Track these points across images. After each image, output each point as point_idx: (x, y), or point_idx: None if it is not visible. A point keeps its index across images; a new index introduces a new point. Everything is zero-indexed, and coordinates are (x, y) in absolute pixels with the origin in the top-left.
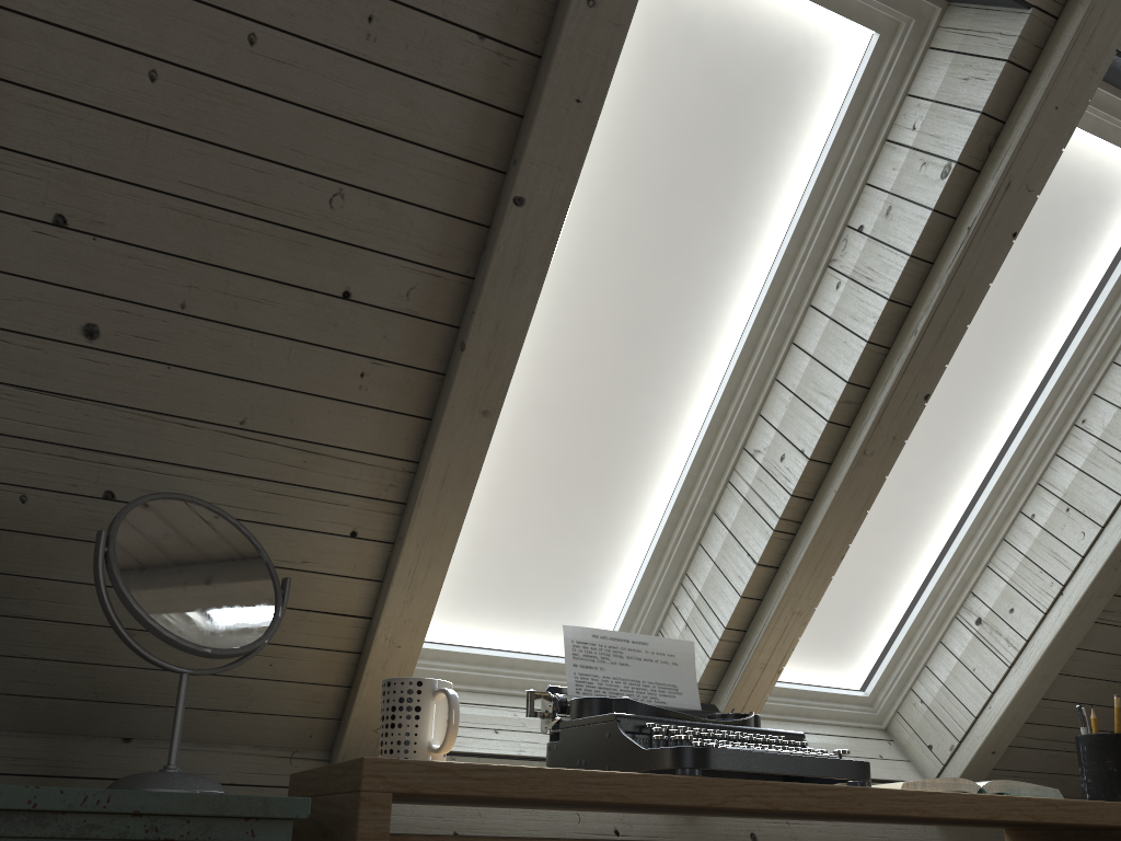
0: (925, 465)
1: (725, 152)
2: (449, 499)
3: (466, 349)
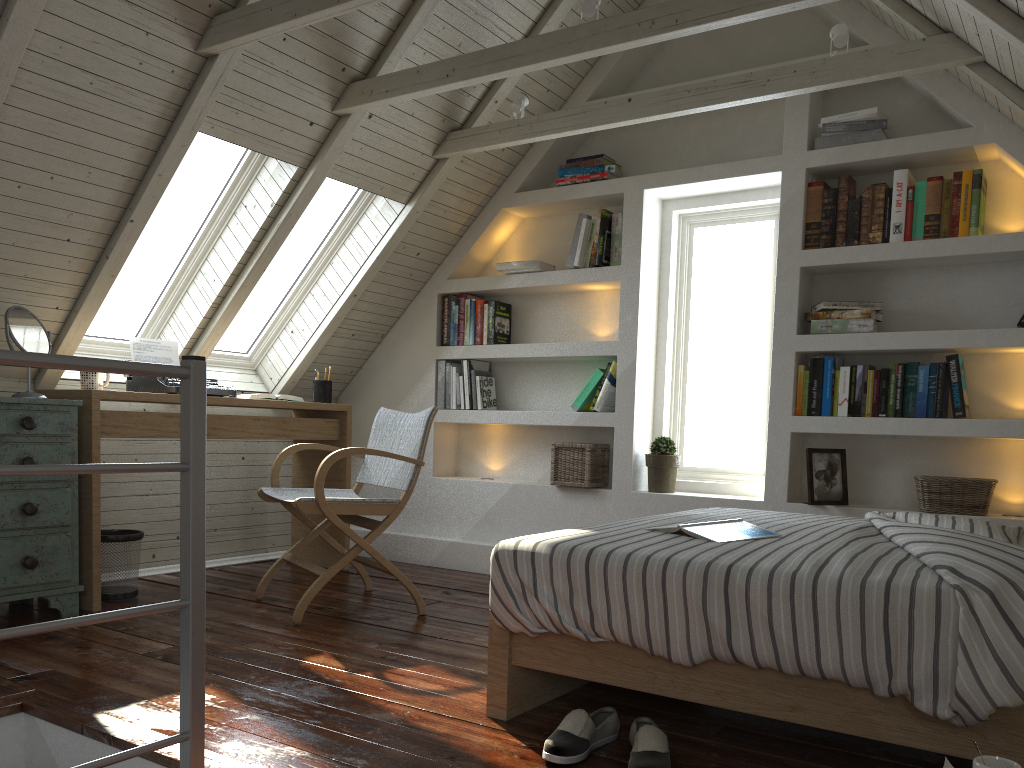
0: (274, 270)
1: (197, 169)
2: (96, 300)
3: (109, 259)
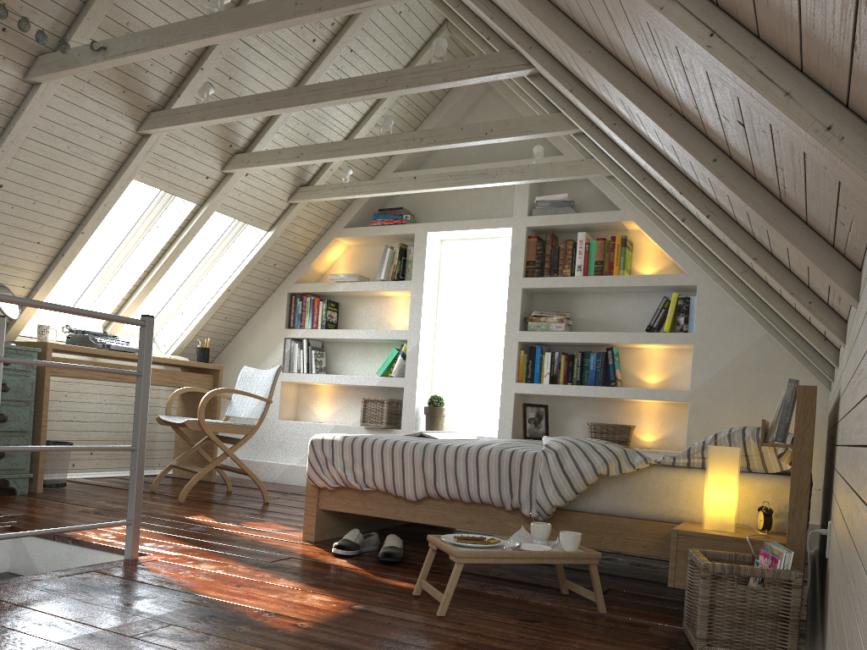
0: (172, 270)
1: (126, 200)
2: (51, 283)
3: (64, 256)
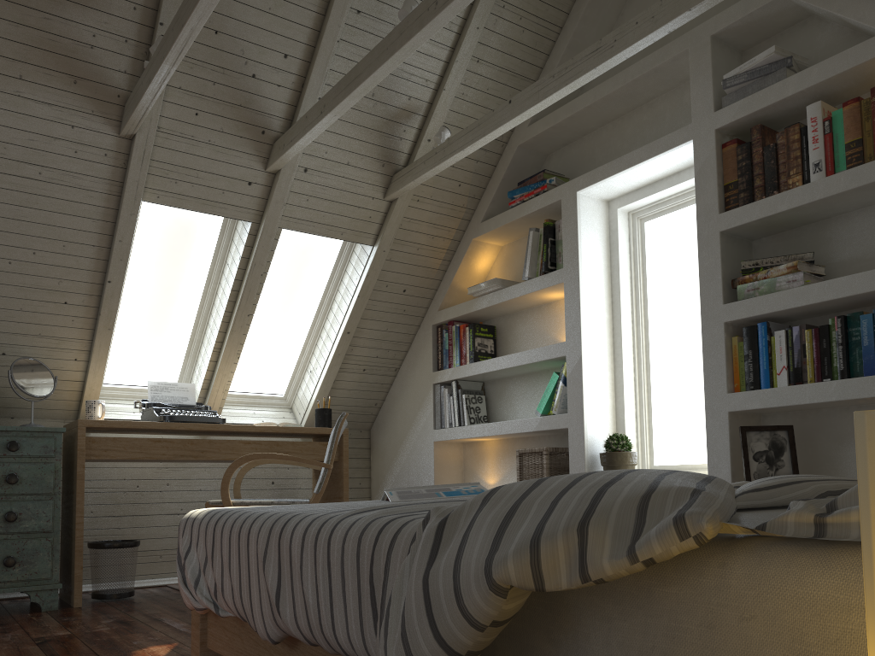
0: (286, 320)
1: (186, 239)
2: (102, 350)
3: (101, 315)
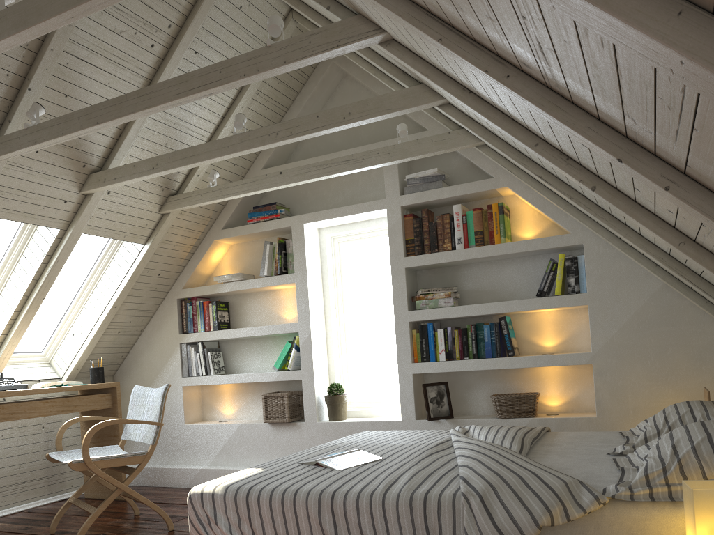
0: (56, 294)
1: None
2: None
3: None
